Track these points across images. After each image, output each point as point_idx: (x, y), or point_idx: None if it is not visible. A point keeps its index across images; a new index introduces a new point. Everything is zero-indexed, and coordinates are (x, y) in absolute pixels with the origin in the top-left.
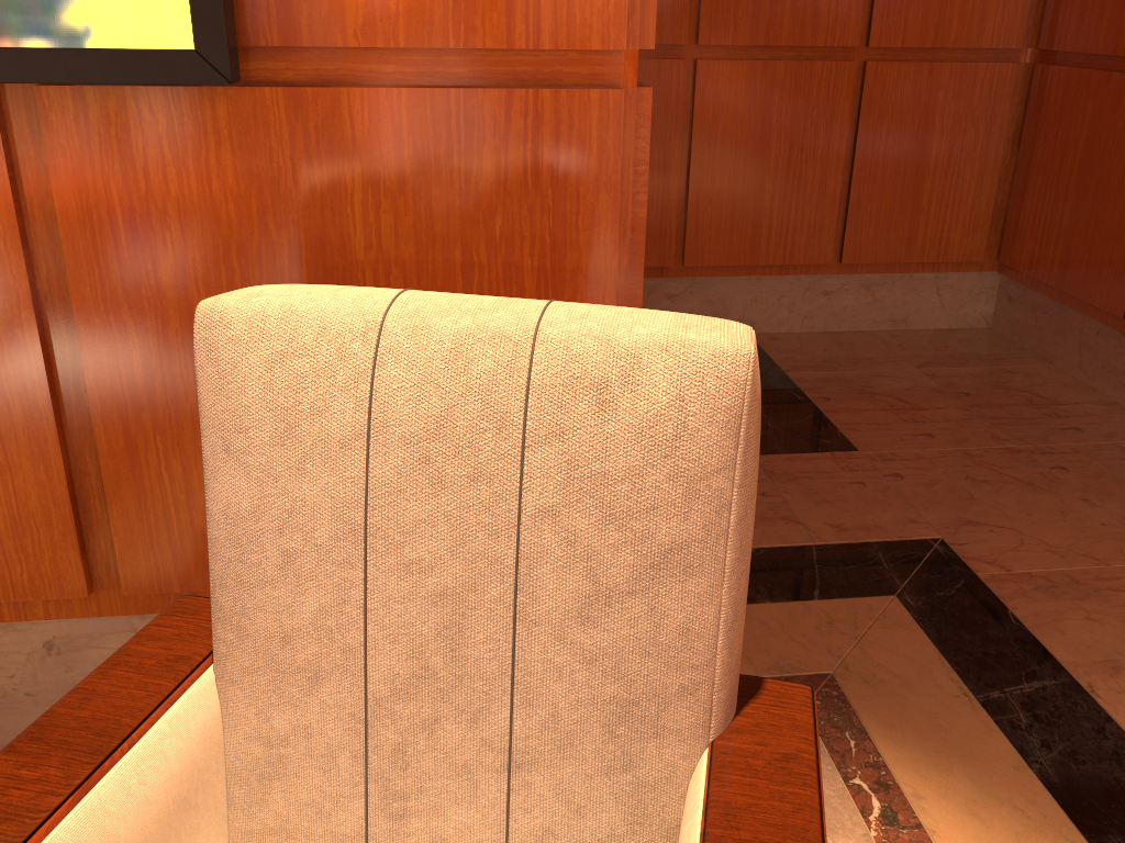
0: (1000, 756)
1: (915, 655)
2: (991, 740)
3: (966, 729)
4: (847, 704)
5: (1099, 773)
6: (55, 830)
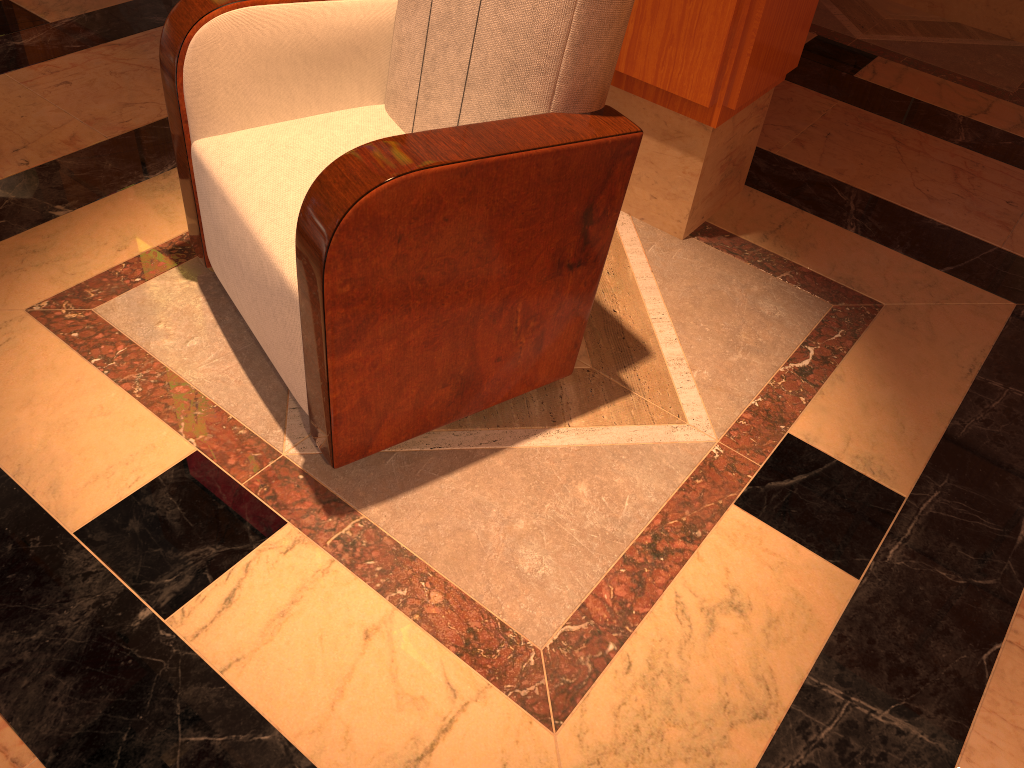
0: (936, 404)
1: (968, 335)
2: (945, 395)
3: (936, 381)
4: (867, 321)
5: (1002, 456)
6: (283, 4)
